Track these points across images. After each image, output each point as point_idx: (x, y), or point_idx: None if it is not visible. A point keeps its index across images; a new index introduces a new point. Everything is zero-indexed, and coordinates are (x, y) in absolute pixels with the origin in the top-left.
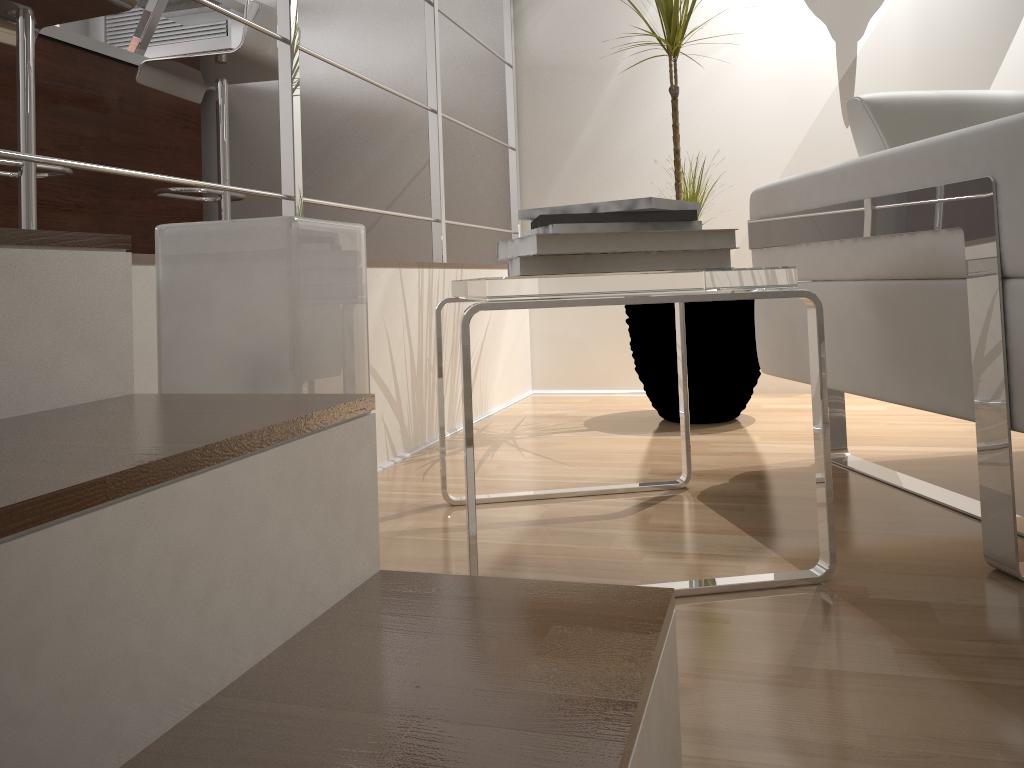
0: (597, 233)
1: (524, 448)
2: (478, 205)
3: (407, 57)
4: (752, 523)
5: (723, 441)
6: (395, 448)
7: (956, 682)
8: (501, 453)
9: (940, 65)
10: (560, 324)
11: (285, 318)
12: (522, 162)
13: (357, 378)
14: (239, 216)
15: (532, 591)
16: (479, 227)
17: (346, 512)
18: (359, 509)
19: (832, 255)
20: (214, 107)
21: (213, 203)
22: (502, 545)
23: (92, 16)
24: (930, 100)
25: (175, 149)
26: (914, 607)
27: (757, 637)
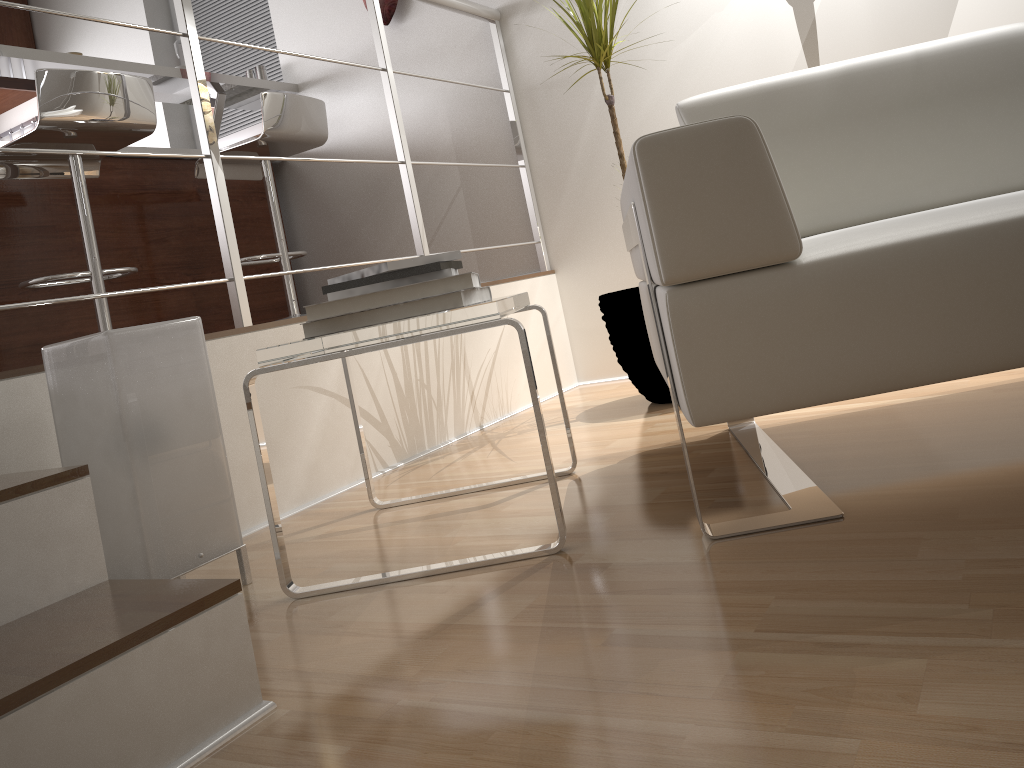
0: (354, 297)
1: (498, 447)
2: (505, 222)
3: (425, 101)
4: (579, 503)
5: (670, 420)
6: (385, 460)
7: (535, 628)
8: (474, 454)
9: (898, 8)
10: (591, 319)
11: (113, 403)
12: (534, 177)
13: (203, 432)
14: (322, 264)
15: (161, 587)
16: (482, 249)
17: (56, 546)
18: (74, 542)
19: (636, 260)
20: (287, 175)
21: (301, 257)
22: (372, 541)
23: (129, 143)
24: (742, 94)
25: (256, 219)
26: (595, 568)
27: (448, 602)
